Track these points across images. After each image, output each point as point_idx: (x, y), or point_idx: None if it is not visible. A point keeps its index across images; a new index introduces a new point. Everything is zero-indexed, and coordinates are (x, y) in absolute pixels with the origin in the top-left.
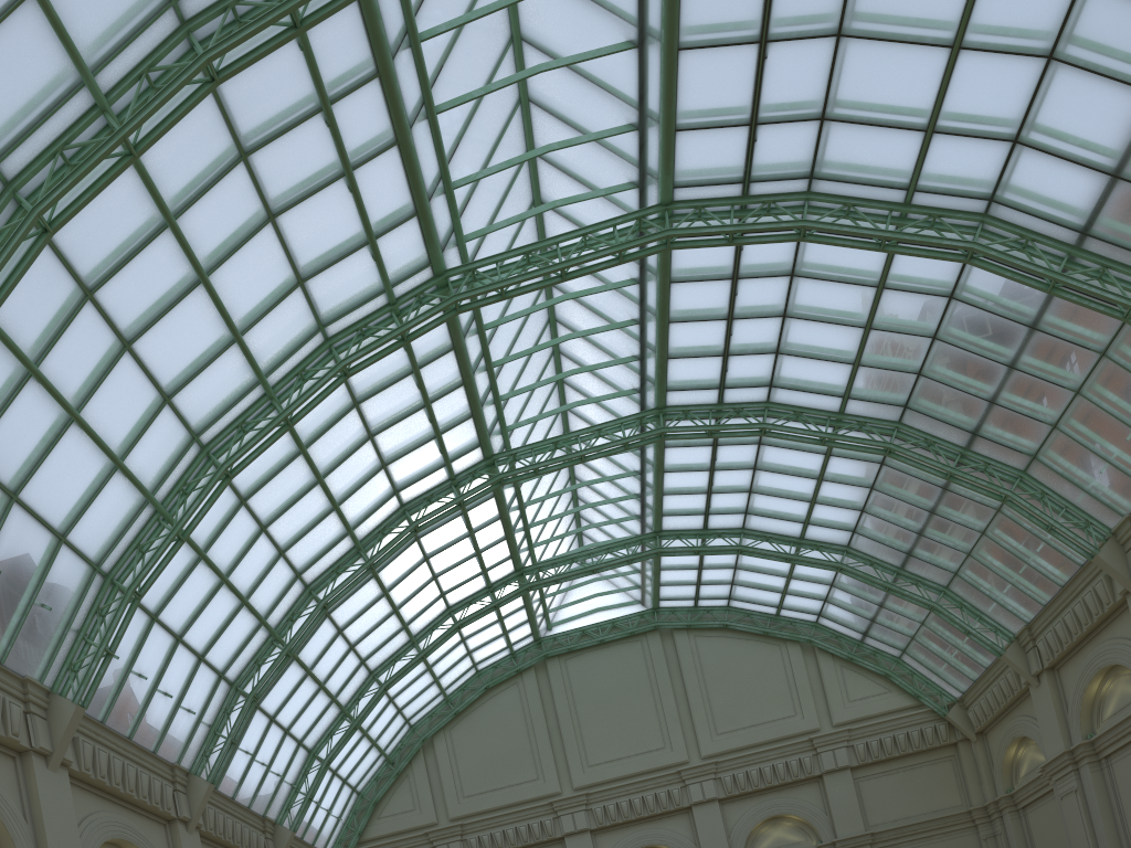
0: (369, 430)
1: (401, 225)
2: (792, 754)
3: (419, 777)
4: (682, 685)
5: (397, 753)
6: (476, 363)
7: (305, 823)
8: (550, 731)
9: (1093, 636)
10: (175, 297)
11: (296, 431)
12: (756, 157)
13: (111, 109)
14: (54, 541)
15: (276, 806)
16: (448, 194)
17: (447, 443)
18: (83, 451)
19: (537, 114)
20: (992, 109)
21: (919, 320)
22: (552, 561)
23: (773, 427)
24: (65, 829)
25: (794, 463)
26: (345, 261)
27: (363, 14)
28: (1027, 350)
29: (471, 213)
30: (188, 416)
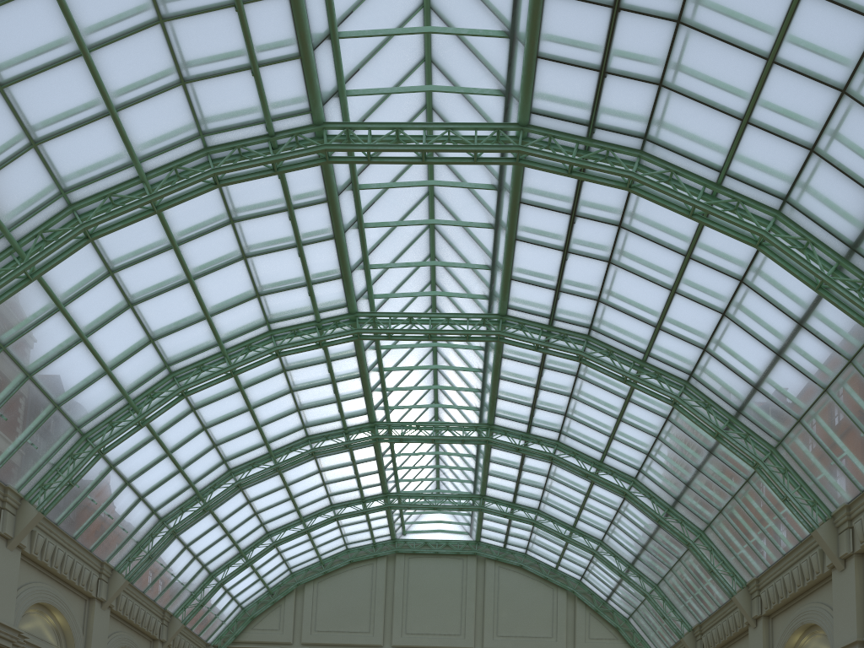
0: (291, 387)
1: (330, 281)
2: None
3: (287, 609)
4: (482, 596)
5: (277, 588)
6: (371, 366)
7: (196, 619)
8: (386, 602)
9: (731, 644)
10: (169, 286)
11: (239, 377)
12: (557, 307)
13: (147, 182)
14: (51, 407)
15: (176, 604)
16: (366, 271)
17: (344, 407)
18: (85, 358)
19: (438, 237)
20: (692, 329)
21: (648, 425)
22: (409, 494)
23: (557, 458)
24: (7, 590)
25: (572, 481)
26: (289, 291)
27: (322, 170)
28: (707, 463)
29: (381, 282)
30: (164, 353)
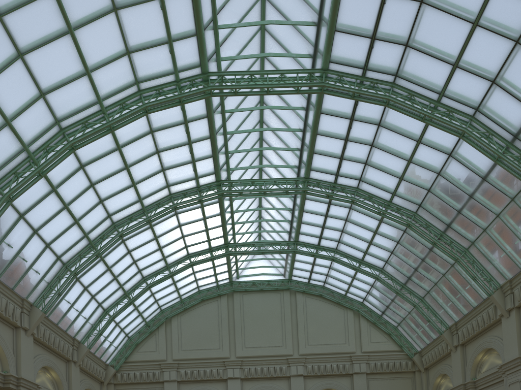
0: (157, 148)
1: (187, 38)
2: (341, 361)
3: (161, 336)
4: (295, 318)
5: (152, 322)
6: (218, 129)
7: (97, 346)
8: (229, 327)
9: (483, 333)
10: (52, 36)
11: (116, 136)
12: (371, 57)
13: None
14: None
15: (82, 334)
16: (215, 31)
17: (198, 167)
18: None
19: (268, 7)
20: (485, 62)
21: (433, 163)
22: (243, 243)
23: (358, 201)
24: None
25: (364, 222)
26: (154, 48)
27: None
28: (479, 190)
29: (226, 47)
30: (54, 109)
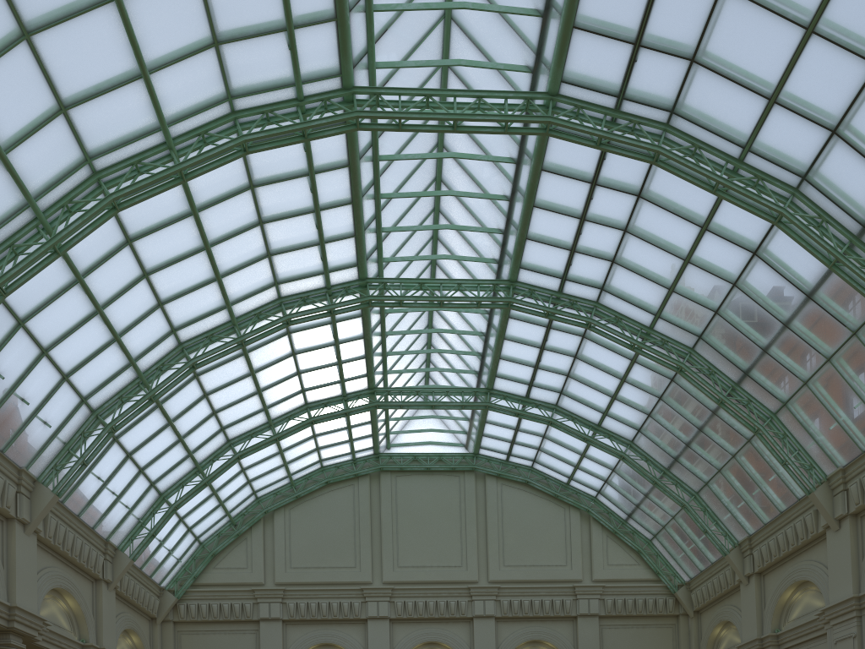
0: (260, 216)
1: (320, 25)
2: (557, 595)
3: (255, 542)
4: (484, 520)
5: (240, 518)
6: (366, 188)
7: (146, 556)
8: (373, 531)
9: (795, 556)
10: (84, 4)
11: (191, 191)
12: (633, 77)
13: None
14: None
15: (120, 534)
16: (368, 14)
17: (329, 253)
18: None
19: None
20: (823, 97)
21: (726, 266)
22: (400, 389)
23: (597, 324)
24: None
25: (606, 361)
26: (261, 39)
27: None
28: (800, 315)
29: (385, 44)
30: (83, 135)
